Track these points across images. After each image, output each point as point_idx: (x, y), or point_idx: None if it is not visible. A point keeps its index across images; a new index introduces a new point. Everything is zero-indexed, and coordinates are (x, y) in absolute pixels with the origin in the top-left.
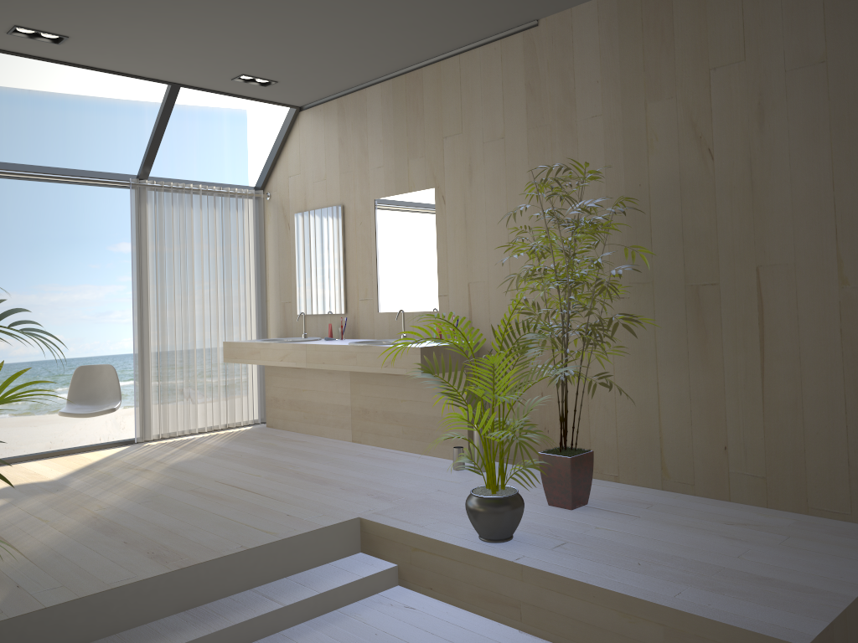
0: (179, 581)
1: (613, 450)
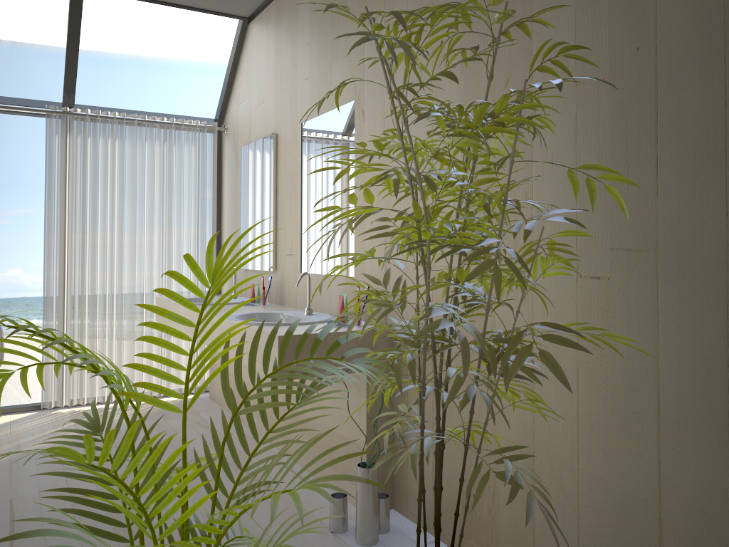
0: None
1: None
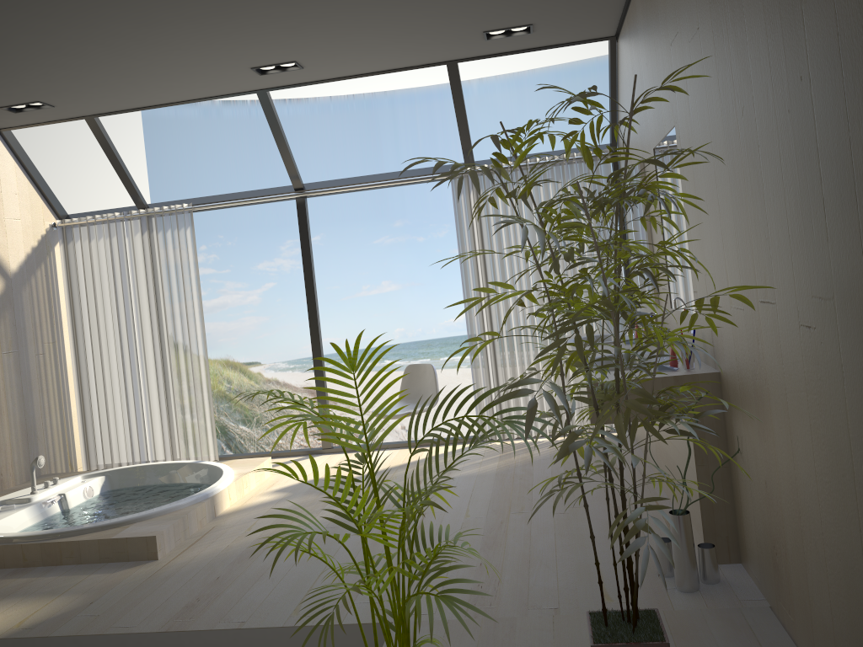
0: (162, 644)
1: (831, 640)
